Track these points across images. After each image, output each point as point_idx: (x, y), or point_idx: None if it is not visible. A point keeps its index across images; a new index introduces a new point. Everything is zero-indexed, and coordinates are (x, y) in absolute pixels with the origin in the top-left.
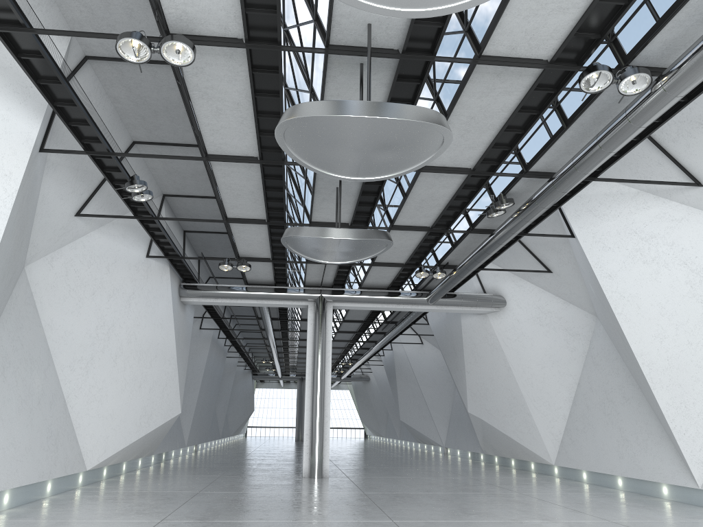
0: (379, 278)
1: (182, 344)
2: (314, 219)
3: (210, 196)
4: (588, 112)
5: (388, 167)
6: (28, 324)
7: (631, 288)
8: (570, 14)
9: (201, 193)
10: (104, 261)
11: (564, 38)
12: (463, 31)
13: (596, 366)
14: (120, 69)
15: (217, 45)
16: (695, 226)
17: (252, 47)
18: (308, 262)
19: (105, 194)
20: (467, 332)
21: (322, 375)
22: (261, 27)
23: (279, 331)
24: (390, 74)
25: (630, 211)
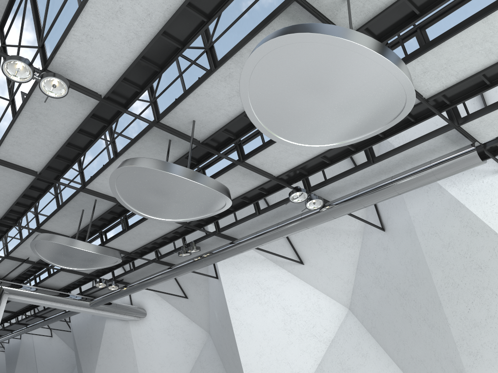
0: (58, 280)
1: None
2: (42, 227)
3: None
4: (275, 209)
5: (176, 214)
6: None
7: (248, 319)
8: (302, 157)
9: None
10: None
11: (291, 168)
12: (234, 142)
13: (202, 369)
14: None
15: (82, 92)
16: (293, 287)
17: (107, 103)
18: (8, 258)
19: None
20: (108, 333)
21: None
22: (120, 94)
23: None
24: (182, 152)
25: (258, 269)
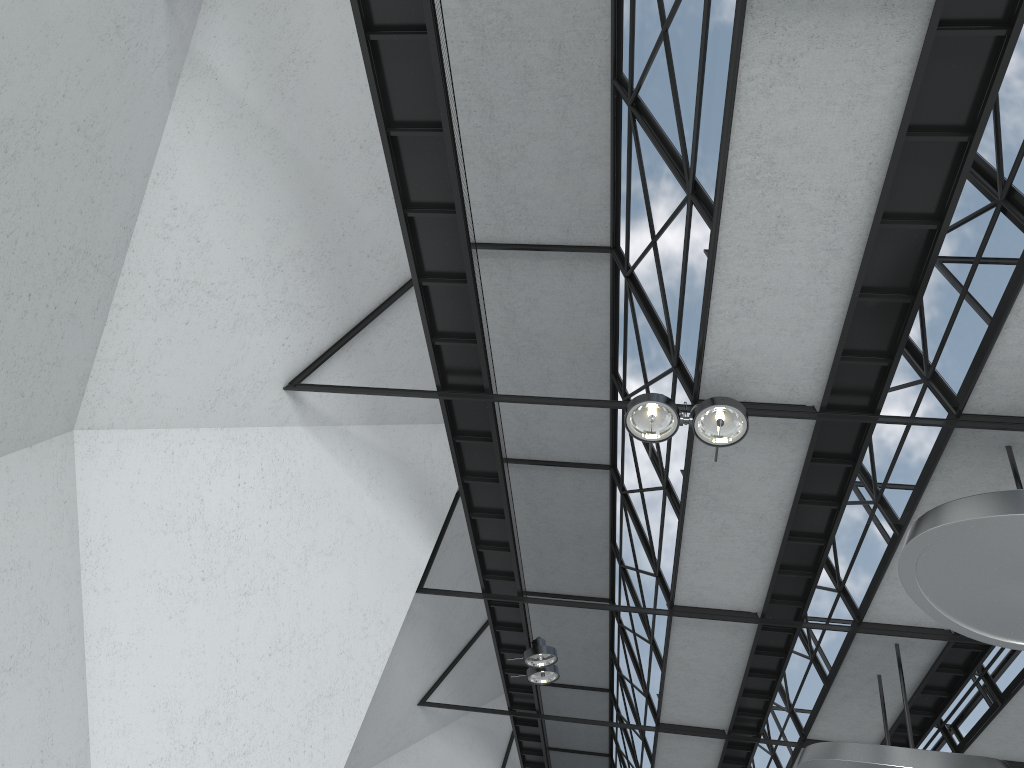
0: None
1: None
2: (811, 735)
3: (600, 687)
4: None
5: None
6: None
7: None
8: None
9: (587, 682)
10: None
11: None
12: None
13: None
14: (532, 477)
15: (775, 415)
16: None
17: (831, 418)
18: None
19: (460, 672)
20: None
21: None
22: (850, 387)
23: None
24: None
25: None
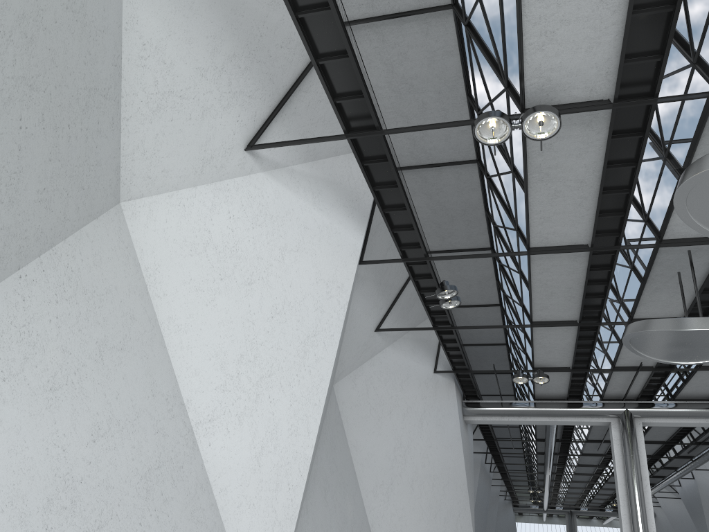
0: (701, 386)
1: (468, 468)
2: (636, 316)
3: (493, 304)
4: None
5: None
6: (339, 444)
7: None
8: None
9: (484, 301)
10: (398, 378)
11: None
12: None
13: None
14: (424, 176)
15: (581, 111)
16: None
17: (622, 106)
18: (616, 369)
19: (399, 308)
20: None
21: (642, 509)
22: (634, 81)
23: (557, 454)
24: None
25: None
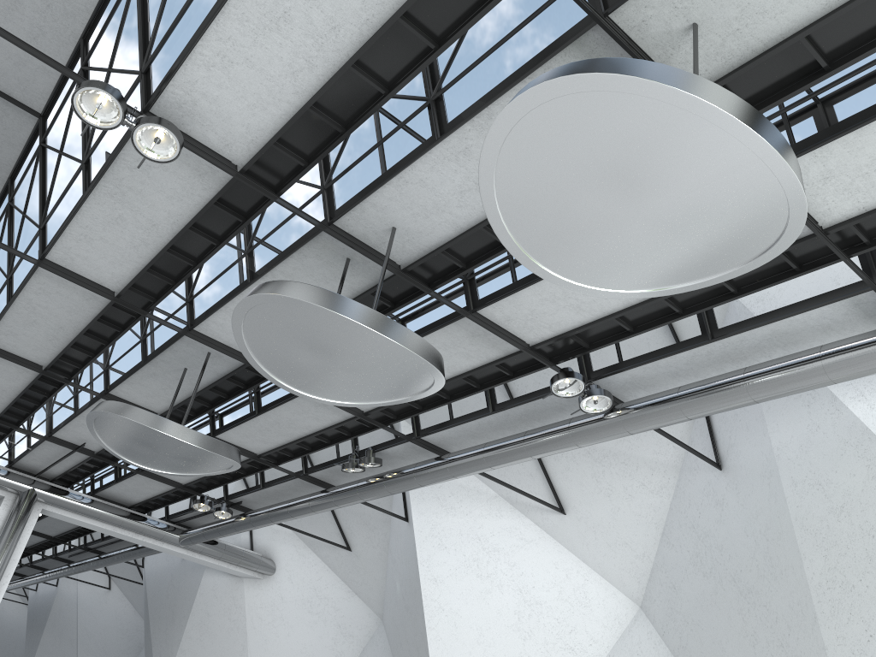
0: (131, 490)
1: None
2: (114, 392)
3: None
4: (523, 406)
5: (344, 392)
6: None
7: (454, 601)
8: (582, 316)
9: None
10: None
11: (560, 333)
12: (463, 276)
13: None
14: None
15: (204, 157)
16: (541, 553)
17: (245, 182)
18: (51, 439)
19: None
20: (204, 595)
21: None
22: (270, 167)
23: None
24: (368, 283)
25: (481, 513)
